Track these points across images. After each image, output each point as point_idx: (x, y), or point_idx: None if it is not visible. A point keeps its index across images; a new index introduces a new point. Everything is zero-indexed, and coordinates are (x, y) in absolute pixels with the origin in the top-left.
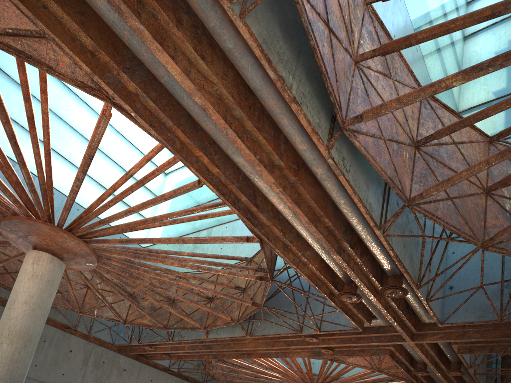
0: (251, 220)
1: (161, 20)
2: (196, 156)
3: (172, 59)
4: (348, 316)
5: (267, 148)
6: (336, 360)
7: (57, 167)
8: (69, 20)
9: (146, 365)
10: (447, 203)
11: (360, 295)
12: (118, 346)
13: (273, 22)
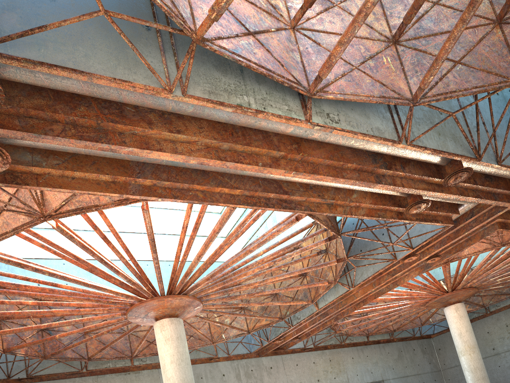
0: (288, 207)
1: (139, 133)
2: (218, 192)
3: (160, 151)
4: (430, 222)
5: (263, 151)
6: (451, 260)
7: (138, 244)
8: (89, 174)
9: (286, 355)
10: (457, 69)
11: (426, 199)
12: (256, 352)
13: (208, 70)
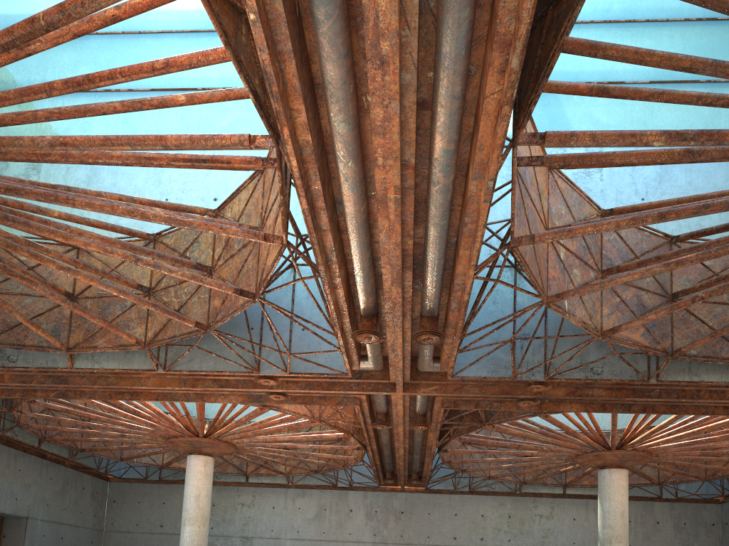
0: (313, 221)
1: None
2: (289, 109)
3: None
4: (347, 359)
5: (409, 135)
6: (270, 407)
7: None
8: None
9: None
10: (530, 246)
11: (383, 336)
12: None
13: None
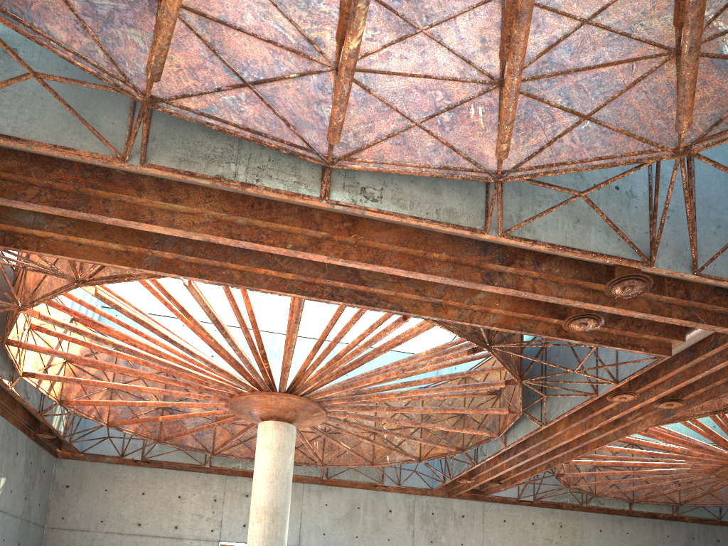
0: (365, 302)
1: (127, 200)
2: (263, 274)
3: (150, 223)
4: (620, 347)
5: (296, 230)
6: (724, 411)
7: (314, 316)
8: (96, 242)
9: (491, 503)
10: (581, 128)
11: (592, 314)
12: (444, 490)
13: (191, 131)
